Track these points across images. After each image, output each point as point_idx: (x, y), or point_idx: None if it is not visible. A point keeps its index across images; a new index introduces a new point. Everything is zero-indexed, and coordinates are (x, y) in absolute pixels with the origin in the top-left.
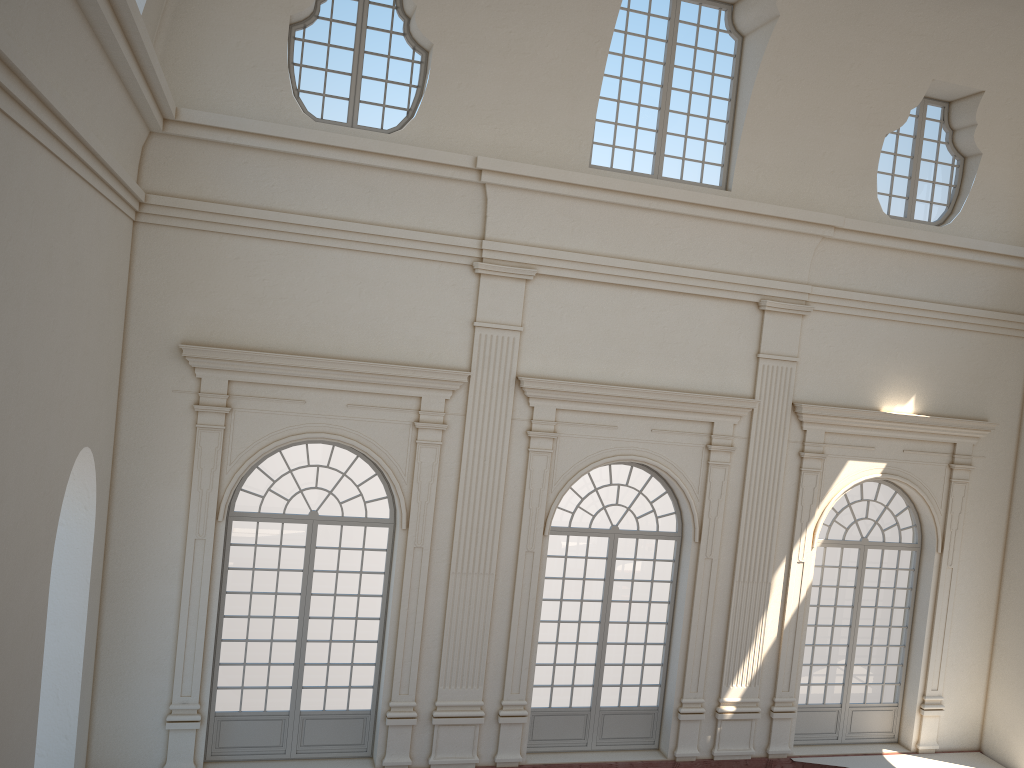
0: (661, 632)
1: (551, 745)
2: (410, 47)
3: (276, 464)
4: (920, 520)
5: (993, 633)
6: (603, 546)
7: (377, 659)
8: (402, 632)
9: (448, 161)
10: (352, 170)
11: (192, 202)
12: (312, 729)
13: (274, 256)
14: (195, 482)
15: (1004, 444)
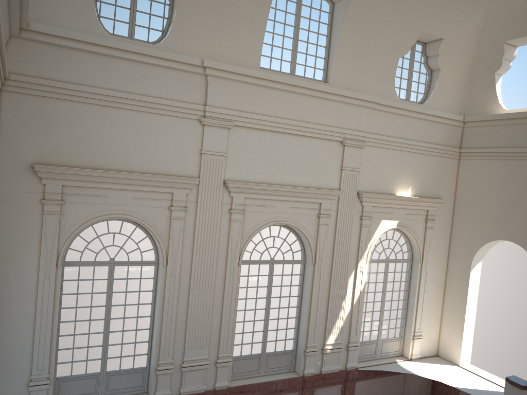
0: (294, 311)
1: (242, 375)
2: None
3: (88, 233)
4: (411, 248)
5: (443, 300)
6: (266, 269)
7: (149, 338)
8: (165, 322)
9: (188, 61)
10: (133, 64)
11: (37, 79)
12: (113, 381)
13: (88, 112)
14: (43, 245)
15: (448, 210)
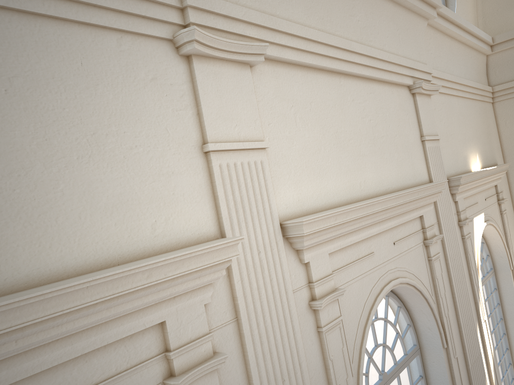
0: None
1: None
2: None
3: None
4: (489, 250)
5: None
6: None
7: None
8: None
9: None
10: None
11: None
12: None
13: None
14: None
15: (504, 178)
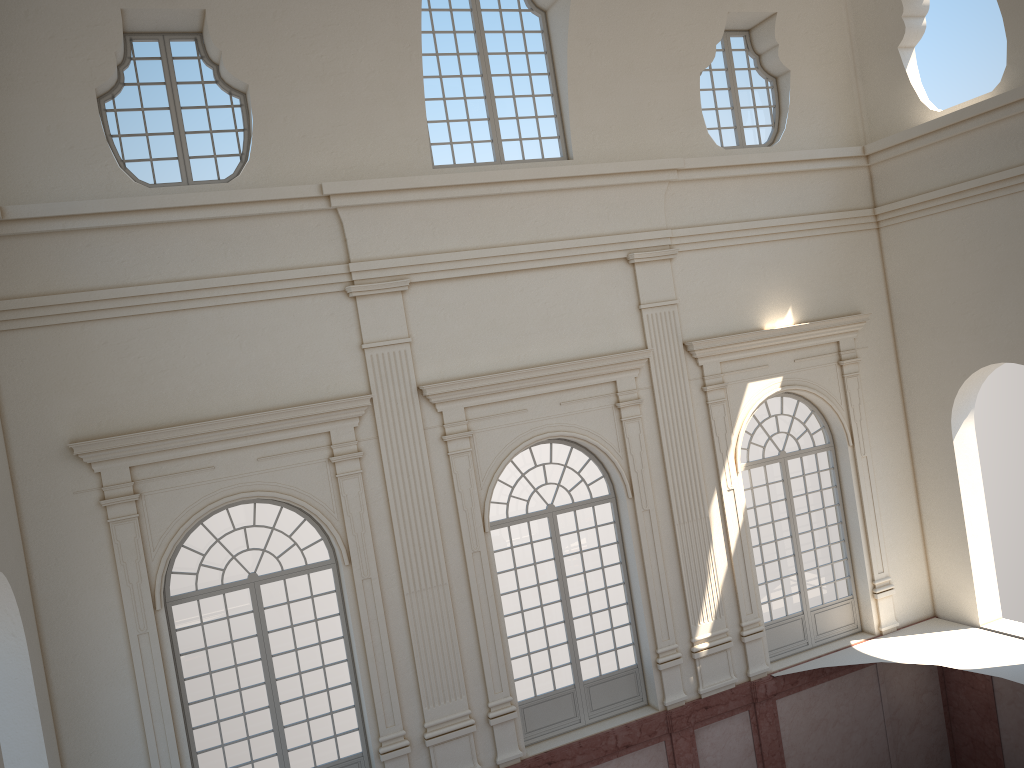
0: (621, 593)
1: (547, 732)
2: (226, 93)
3: (201, 537)
4: (826, 421)
5: (918, 505)
6: (545, 527)
7: (355, 700)
8: (373, 666)
9: (294, 195)
10: (200, 227)
11: (43, 298)
12: None
13: (143, 331)
14: (122, 578)
15: (881, 331)
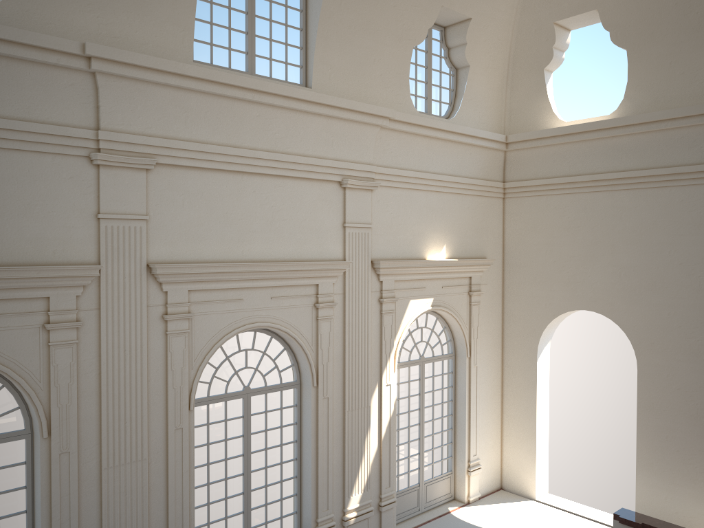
0: (291, 467)
1: None
2: None
3: None
4: (453, 336)
5: (501, 405)
6: (237, 406)
7: None
8: None
9: (53, 46)
10: None
11: None
12: None
13: None
14: None
15: (496, 273)
